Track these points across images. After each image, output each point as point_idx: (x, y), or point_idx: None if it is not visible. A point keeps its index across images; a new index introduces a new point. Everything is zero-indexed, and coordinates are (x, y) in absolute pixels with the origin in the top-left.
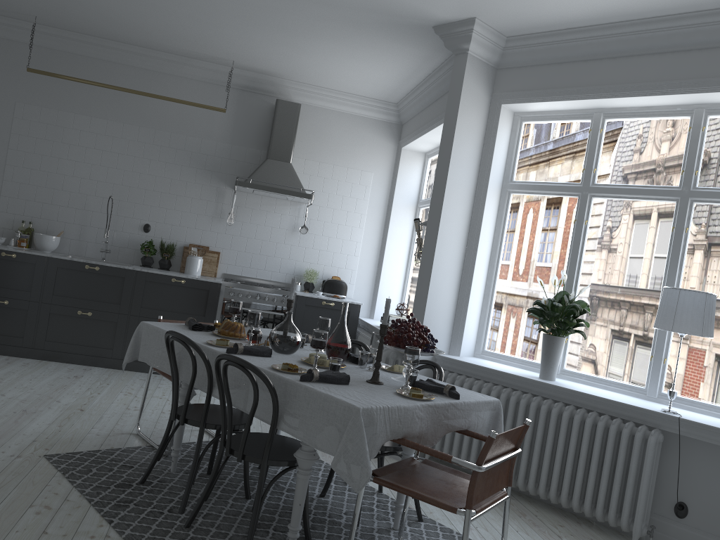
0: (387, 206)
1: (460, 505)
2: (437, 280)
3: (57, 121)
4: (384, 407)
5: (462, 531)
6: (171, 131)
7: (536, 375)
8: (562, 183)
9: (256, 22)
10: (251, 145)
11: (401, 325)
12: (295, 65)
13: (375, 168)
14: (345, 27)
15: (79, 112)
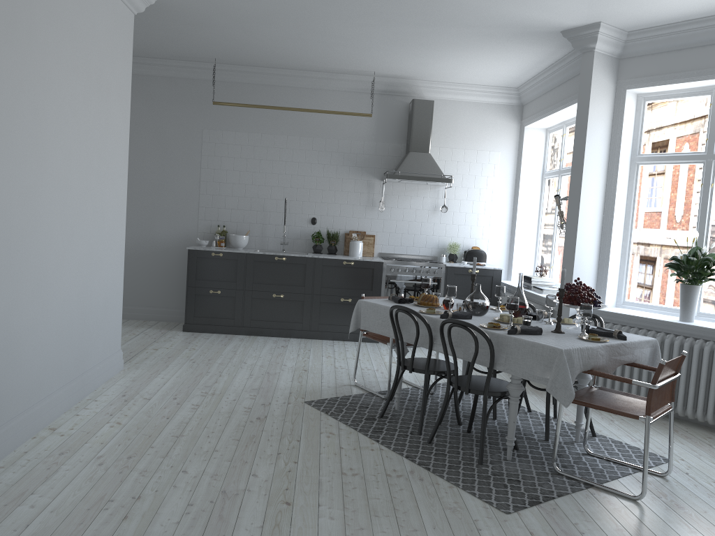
0: (514, 180)
1: (639, 414)
2: (581, 246)
3: (235, 141)
4: (577, 348)
5: (629, 443)
6: (326, 137)
7: (676, 318)
8: (687, 152)
9: (404, 43)
10: (392, 141)
11: (571, 287)
12: (429, 69)
13: (501, 147)
14: (481, 39)
15: (251, 131)
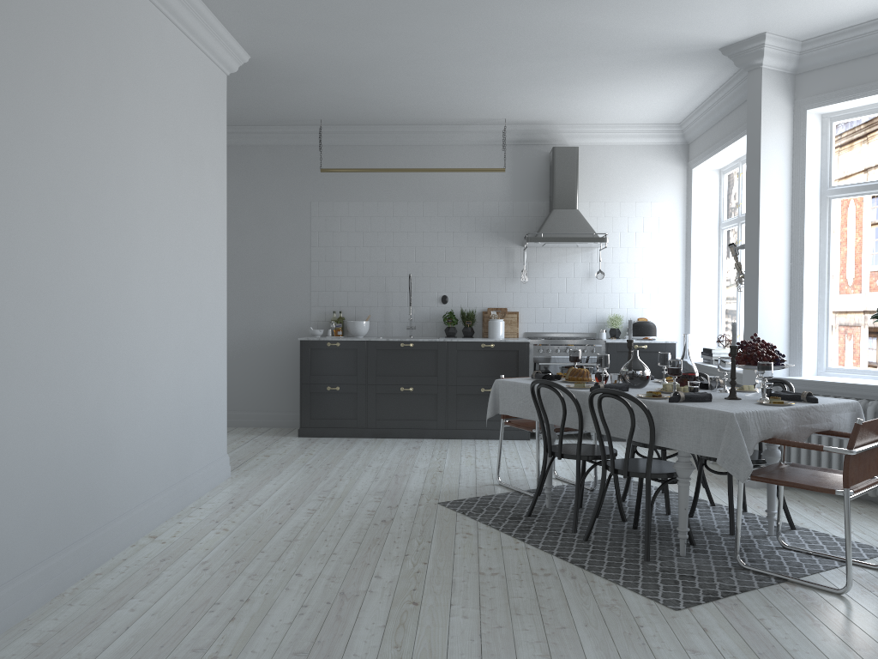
0: (685, 234)
1: (837, 488)
2: (765, 302)
3: (348, 213)
4: (752, 411)
5: (838, 535)
6: (453, 200)
7: None
8: None
9: (534, 81)
10: (532, 199)
11: (746, 345)
12: (569, 110)
13: (665, 196)
14: (625, 67)
15: (366, 200)
